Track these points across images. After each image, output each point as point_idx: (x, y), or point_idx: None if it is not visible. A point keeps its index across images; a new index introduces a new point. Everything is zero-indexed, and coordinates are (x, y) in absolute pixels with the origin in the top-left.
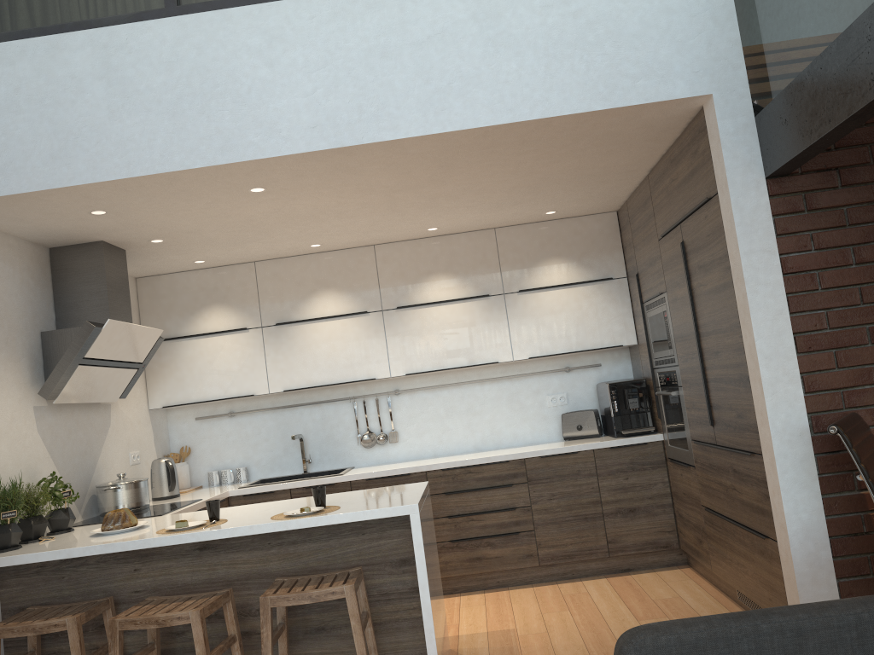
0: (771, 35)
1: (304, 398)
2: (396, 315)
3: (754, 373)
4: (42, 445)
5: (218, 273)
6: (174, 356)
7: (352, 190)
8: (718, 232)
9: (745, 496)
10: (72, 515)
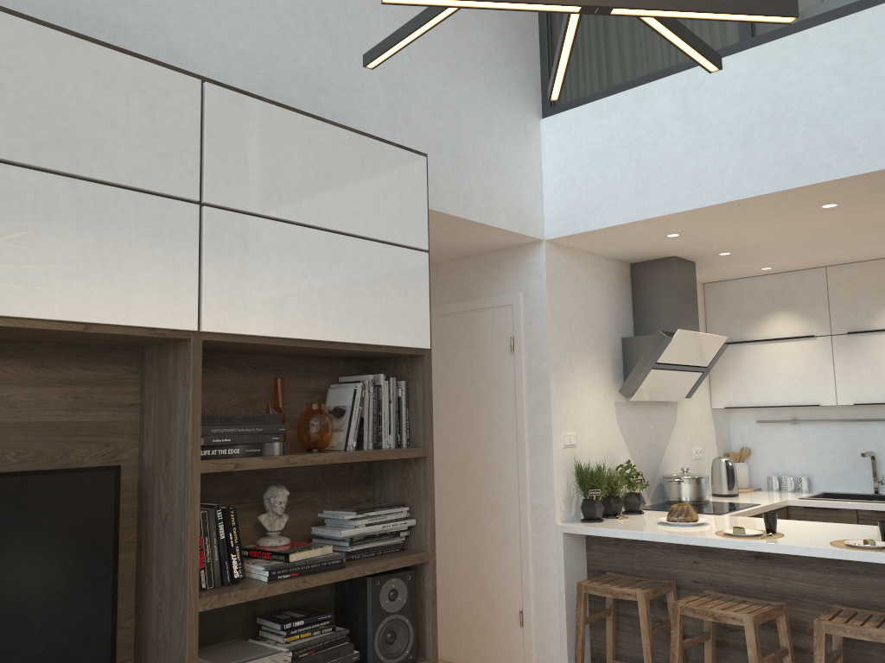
0: None
1: (878, 413)
2: None
3: None
4: (619, 435)
5: (784, 278)
6: (737, 360)
7: None
8: None
9: None
10: (642, 500)
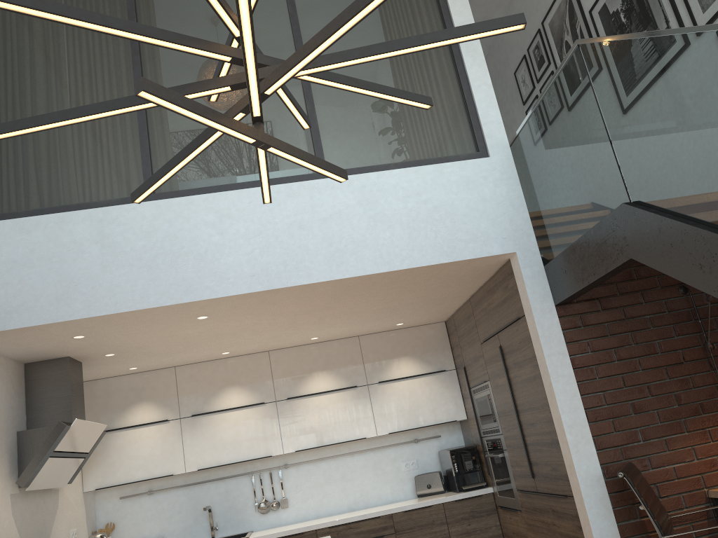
0: (549, 217)
1: (211, 475)
2: (287, 404)
3: (562, 438)
4: (14, 527)
5: (145, 376)
6: (107, 446)
7: (268, 315)
8: (527, 340)
9: (563, 529)
10: None
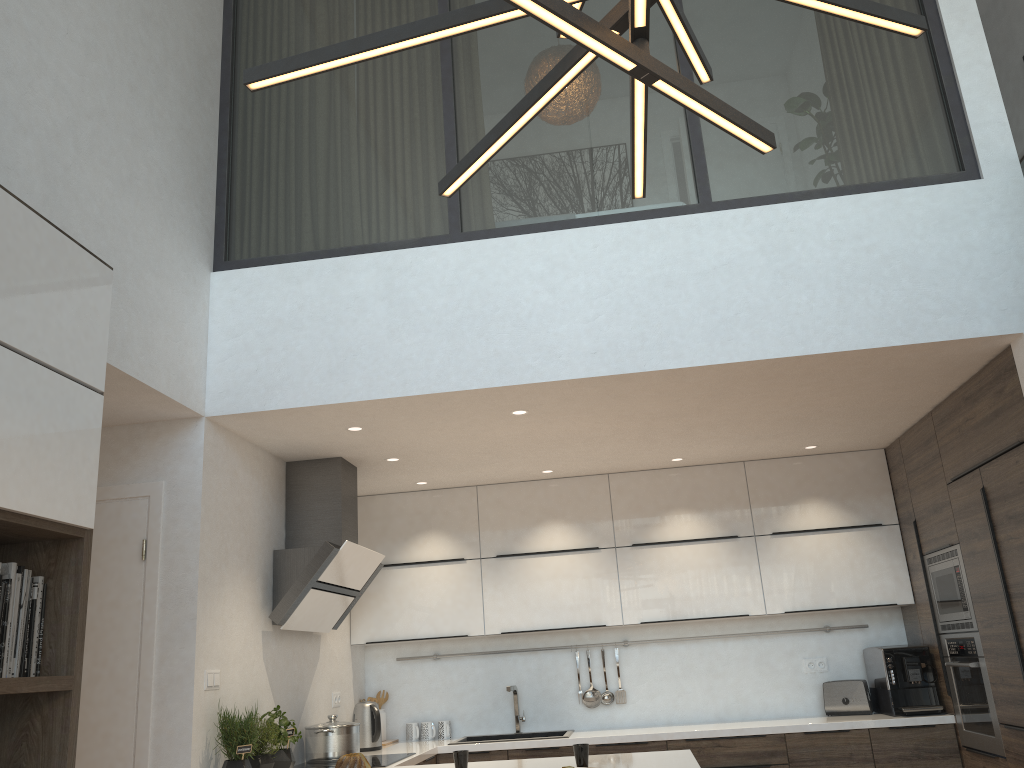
0: None
1: (518, 643)
2: (631, 554)
3: None
4: (265, 675)
5: (436, 496)
6: (383, 586)
7: (612, 416)
8: None
9: None
10: (292, 757)
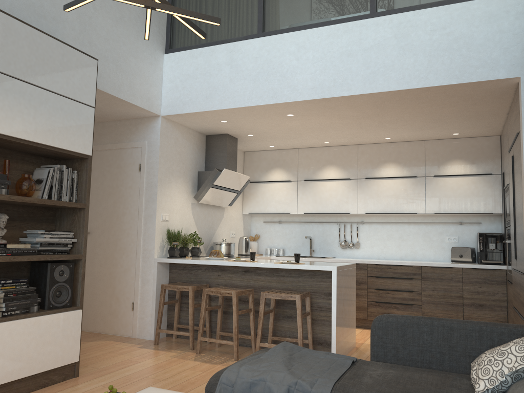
0: None
1: (315, 219)
2: (364, 182)
3: None
4: (192, 219)
5: (280, 152)
6: (256, 190)
7: (336, 117)
8: (519, 151)
9: (521, 298)
10: (200, 250)
